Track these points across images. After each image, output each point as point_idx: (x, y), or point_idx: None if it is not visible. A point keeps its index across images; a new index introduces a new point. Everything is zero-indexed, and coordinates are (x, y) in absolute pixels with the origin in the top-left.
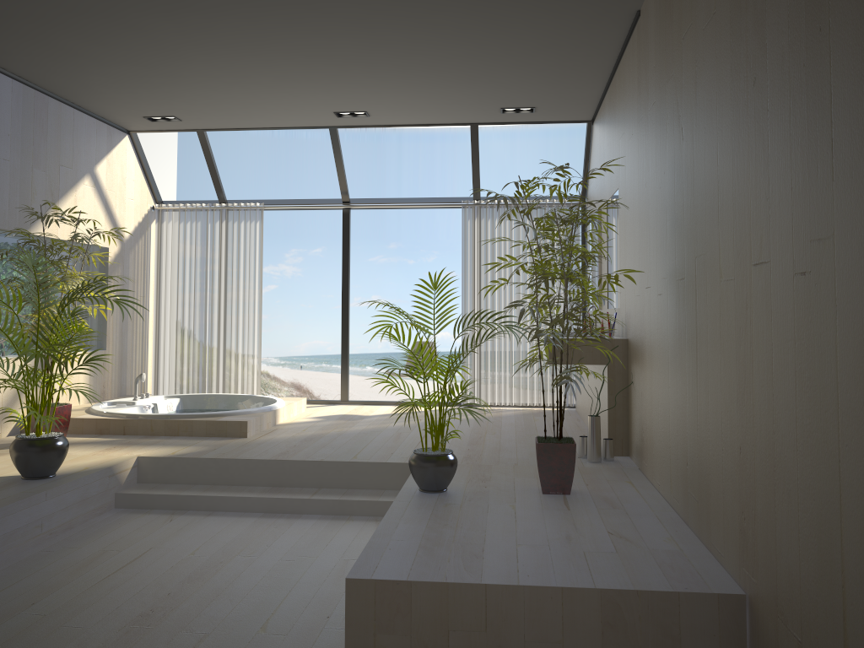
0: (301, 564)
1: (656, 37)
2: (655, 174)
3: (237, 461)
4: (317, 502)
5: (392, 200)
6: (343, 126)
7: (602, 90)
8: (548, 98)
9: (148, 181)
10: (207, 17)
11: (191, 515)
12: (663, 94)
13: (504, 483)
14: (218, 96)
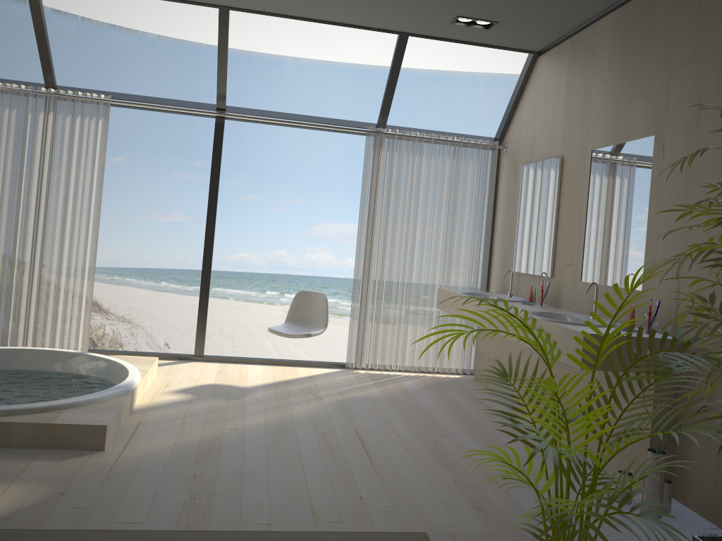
0: None
1: None
2: None
3: (116, 534)
4: None
5: (280, 114)
6: (240, 8)
7: (599, 11)
8: (526, 11)
9: None
10: None
11: None
12: None
13: None
14: None
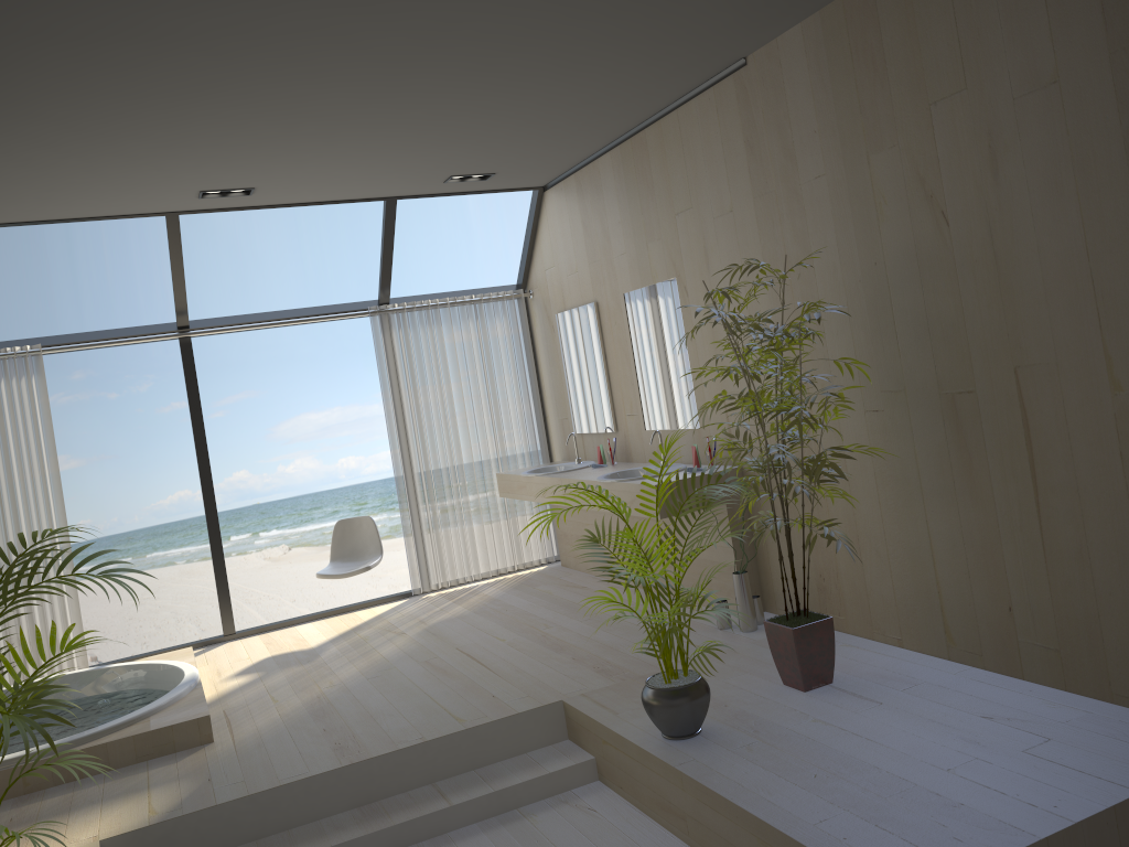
0: None
1: (818, 96)
2: (835, 264)
3: (290, 786)
4: (465, 806)
5: (259, 316)
6: (192, 210)
7: (596, 150)
8: (524, 161)
9: None
10: (151, 49)
11: None
12: (859, 168)
13: (730, 692)
14: (20, 174)
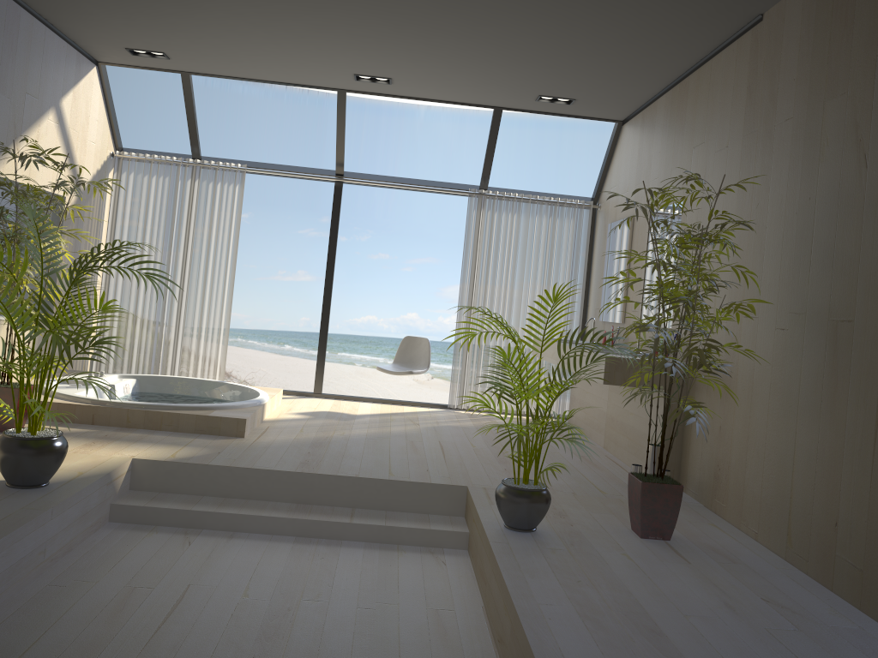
0: (387, 615)
1: (803, 47)
2: (783, 196)
3: (256, 471)
4: (360, 527)
5: (391, 179)
6: (355, 90)
7: (657, 92)
8: (596, 92)
9: (111, 123)
10: None
11: (211, 537)
12: (816, 112)
13: (586, 520)
14: (232, 38)
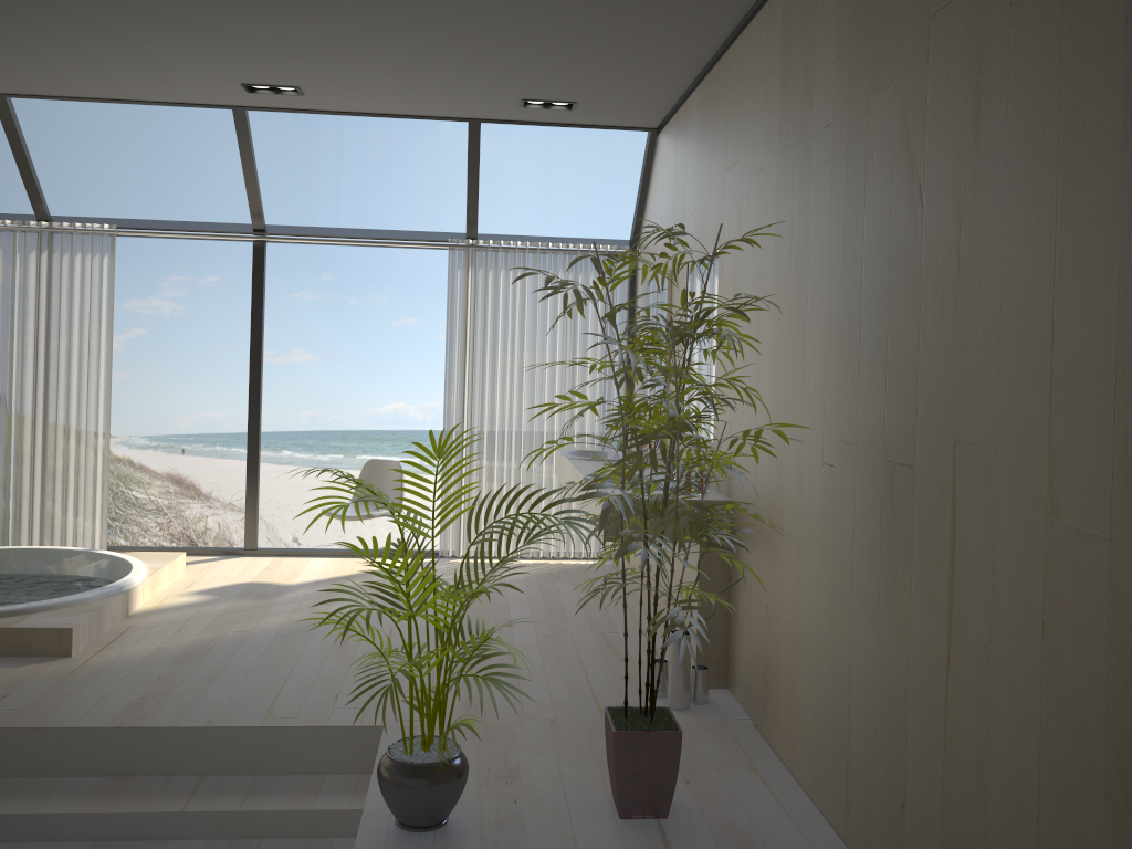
0: None
1: (841, 9)
2: (825, 251)
3: (44, 731)
4: (198, 817)
5: (337, 231)
6: (258, 107)
7: (687, 85)
8: (600, 90)
9: None
10: None
11: None
12: (860, 115)
13: (546, 784)
14: (27, 40)
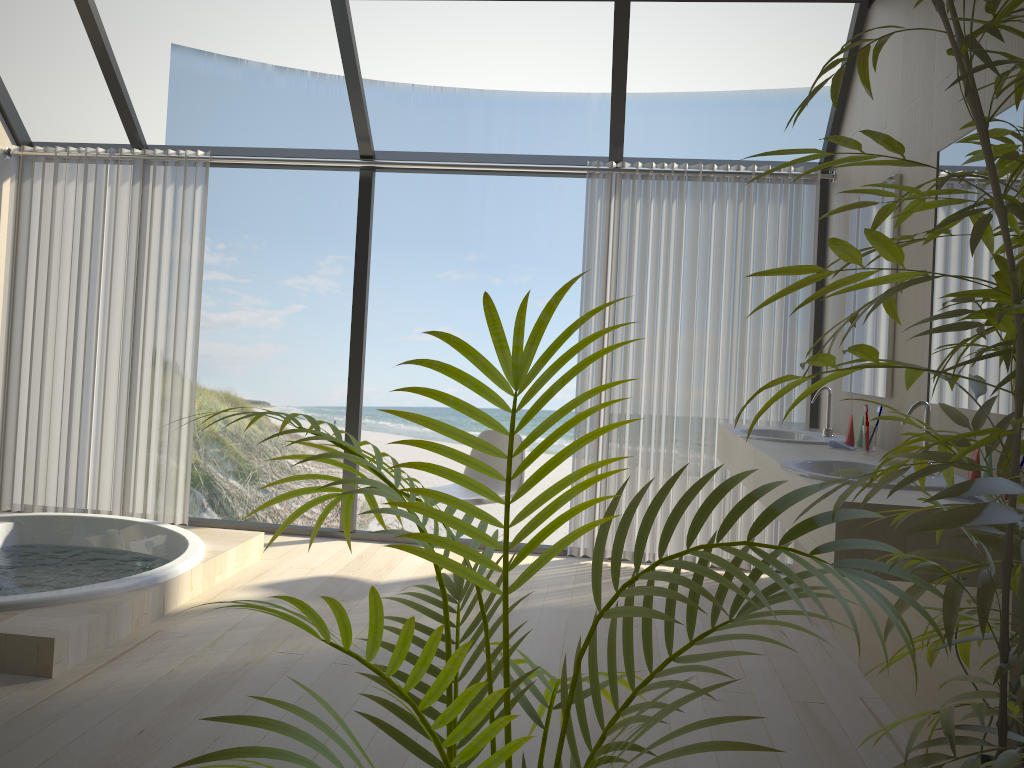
0: None
1: None
2: None
3: None
4: None
5: (454, 156)
6: None
7: None
8: None
9: None
10: None
11: None
12: None
13: None
14: None
